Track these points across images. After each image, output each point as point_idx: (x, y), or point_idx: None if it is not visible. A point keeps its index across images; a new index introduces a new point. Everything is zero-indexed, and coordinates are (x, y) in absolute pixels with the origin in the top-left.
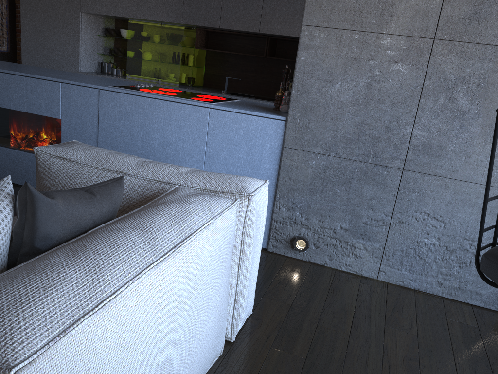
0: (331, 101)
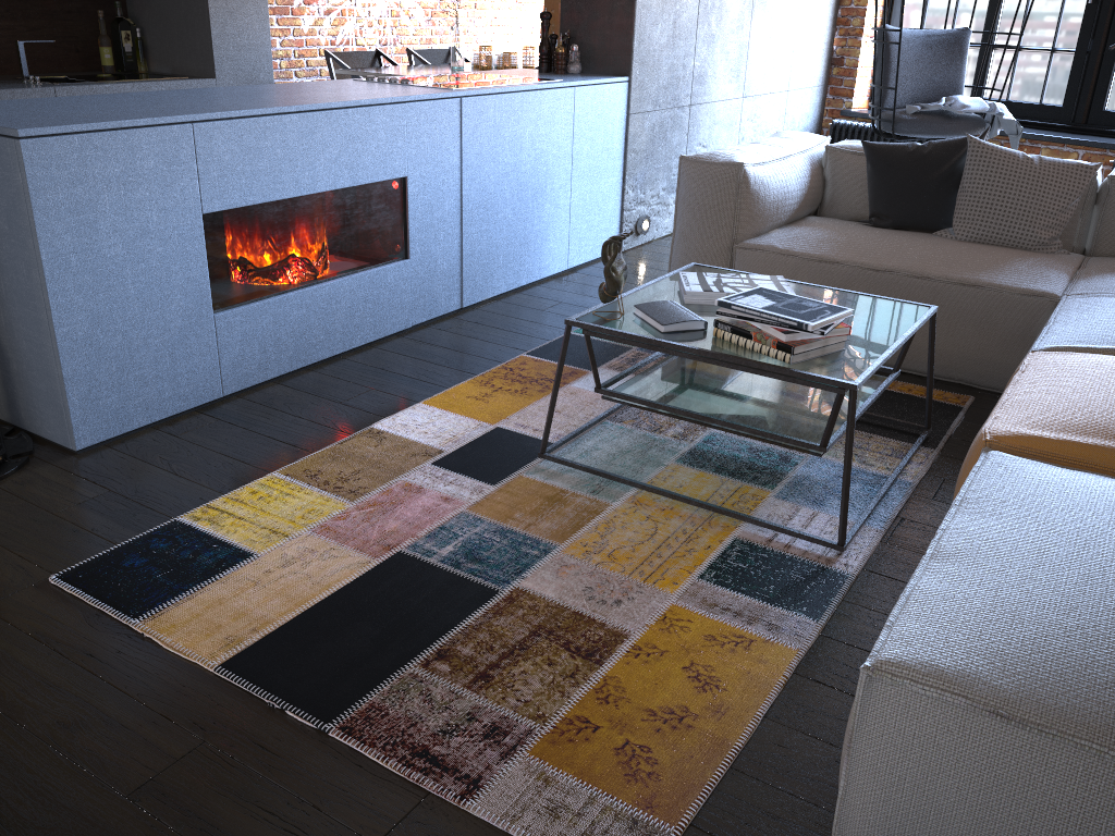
0: (656, 47)
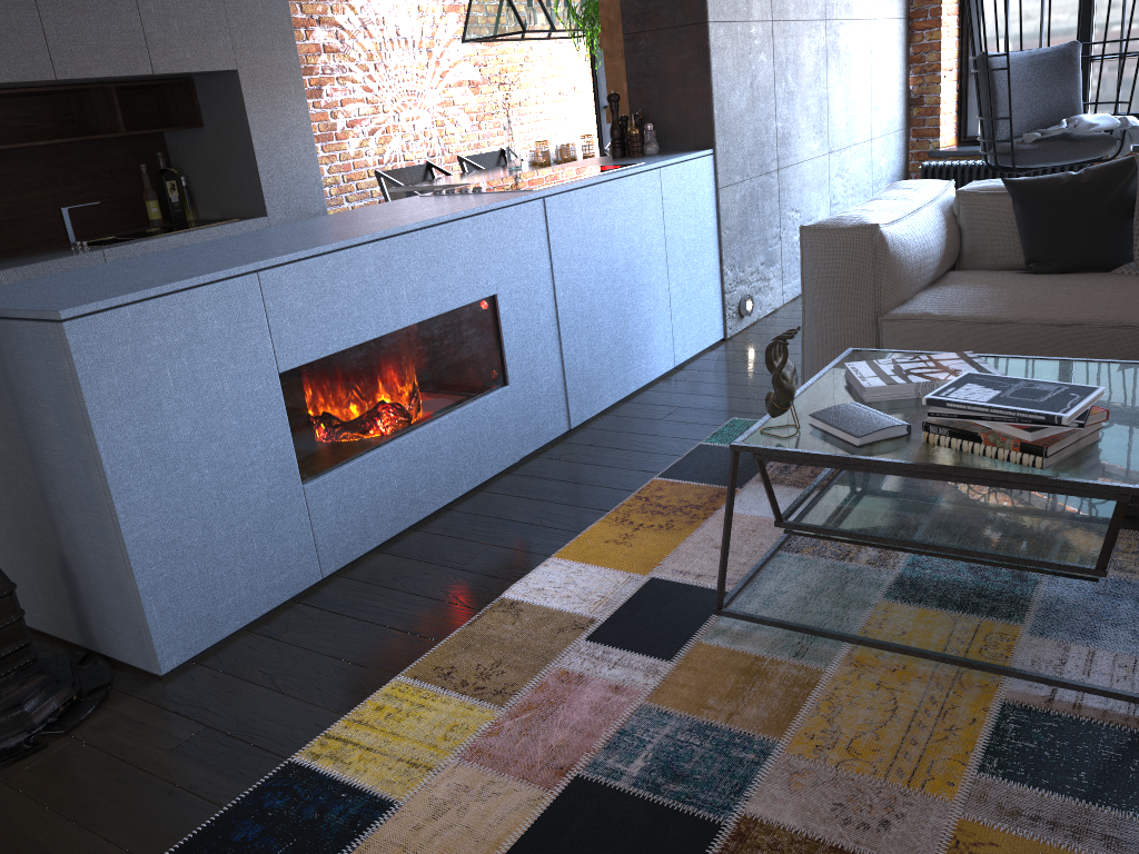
0: (736, 113)
